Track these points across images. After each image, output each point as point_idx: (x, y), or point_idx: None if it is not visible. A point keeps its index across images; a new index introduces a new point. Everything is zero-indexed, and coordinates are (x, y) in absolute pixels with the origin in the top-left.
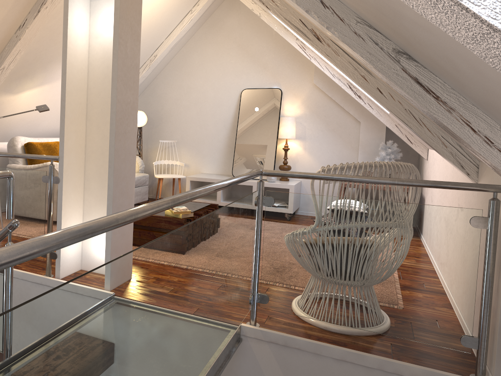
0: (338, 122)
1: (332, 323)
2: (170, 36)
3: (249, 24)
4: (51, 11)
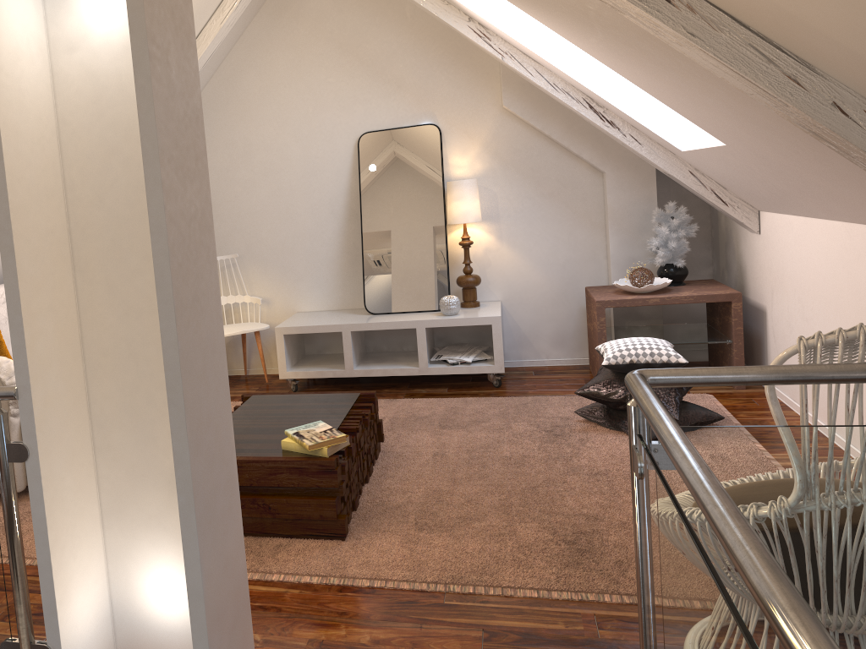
0: (560, 177)
1: None
2: (198, 40)
3: (355, 1)
4: None
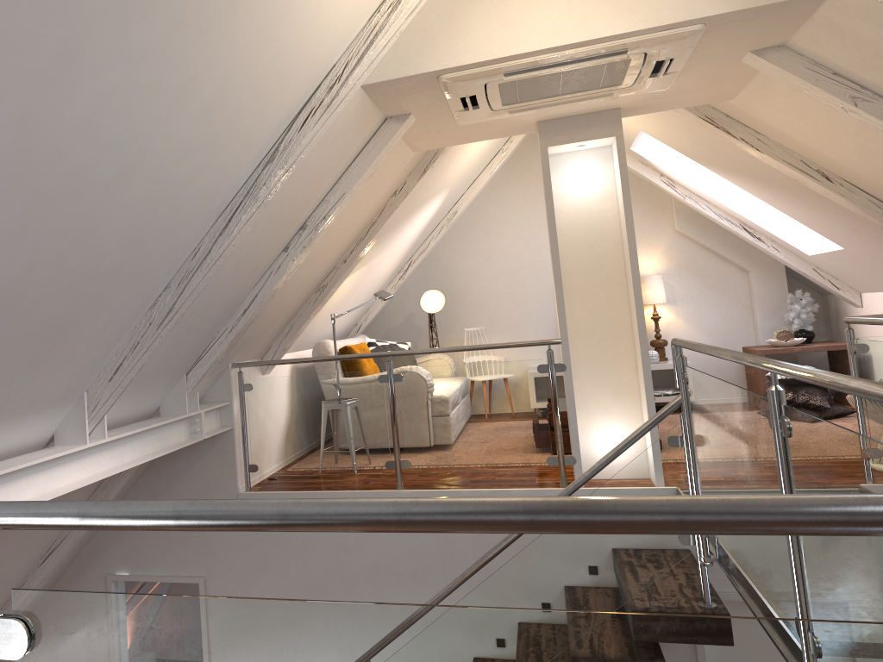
0: (717, 274)
1: None
2: (473, 184)
3: None
4: (433, 169)
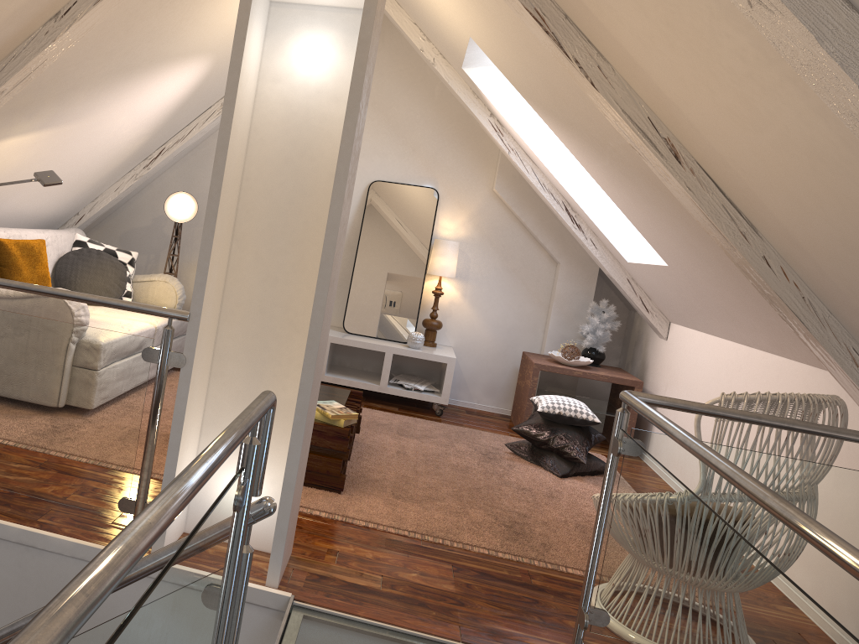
0: (523, 258)
1: None
2: None
3: (396, 70)
4: None
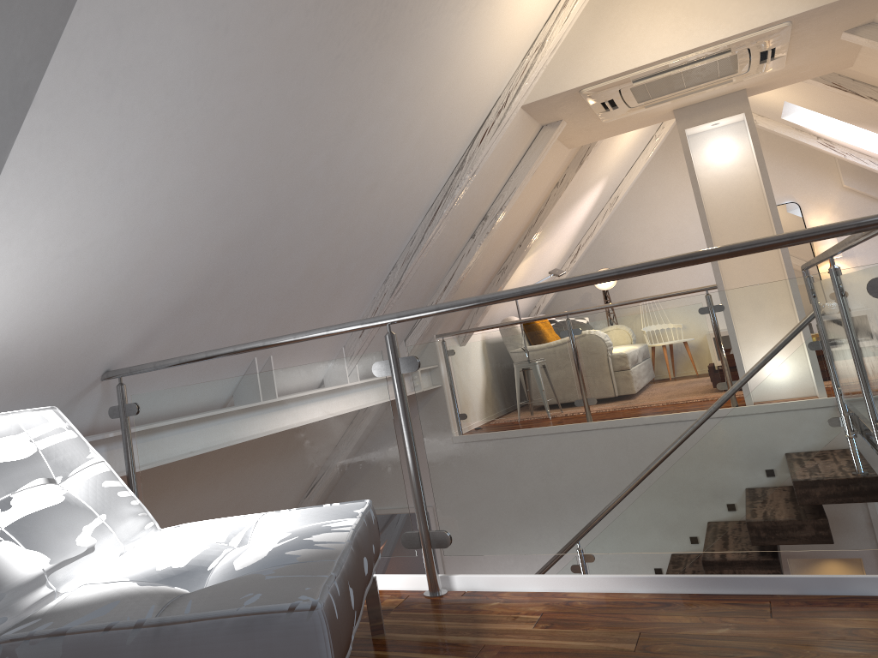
0: None
1: None
2: (631, 170)
3: None
4: (588, 161)
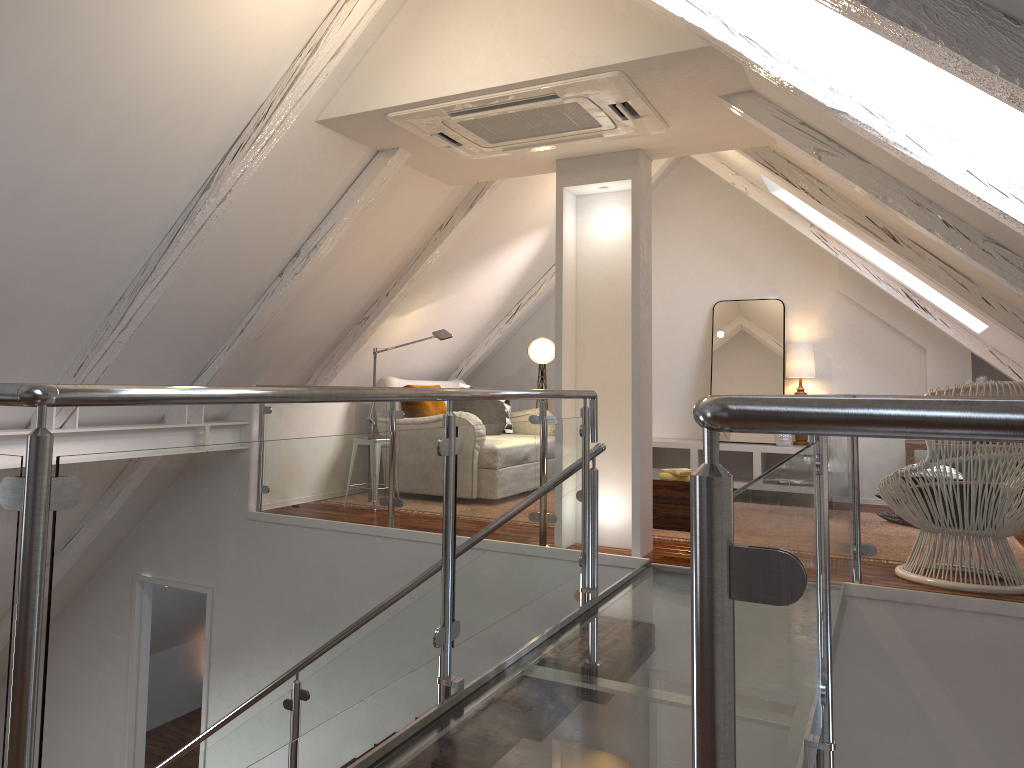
0: (887, 349)
1: (961, 582)
2: None
3: (719, 202)
4: (484, 204)
